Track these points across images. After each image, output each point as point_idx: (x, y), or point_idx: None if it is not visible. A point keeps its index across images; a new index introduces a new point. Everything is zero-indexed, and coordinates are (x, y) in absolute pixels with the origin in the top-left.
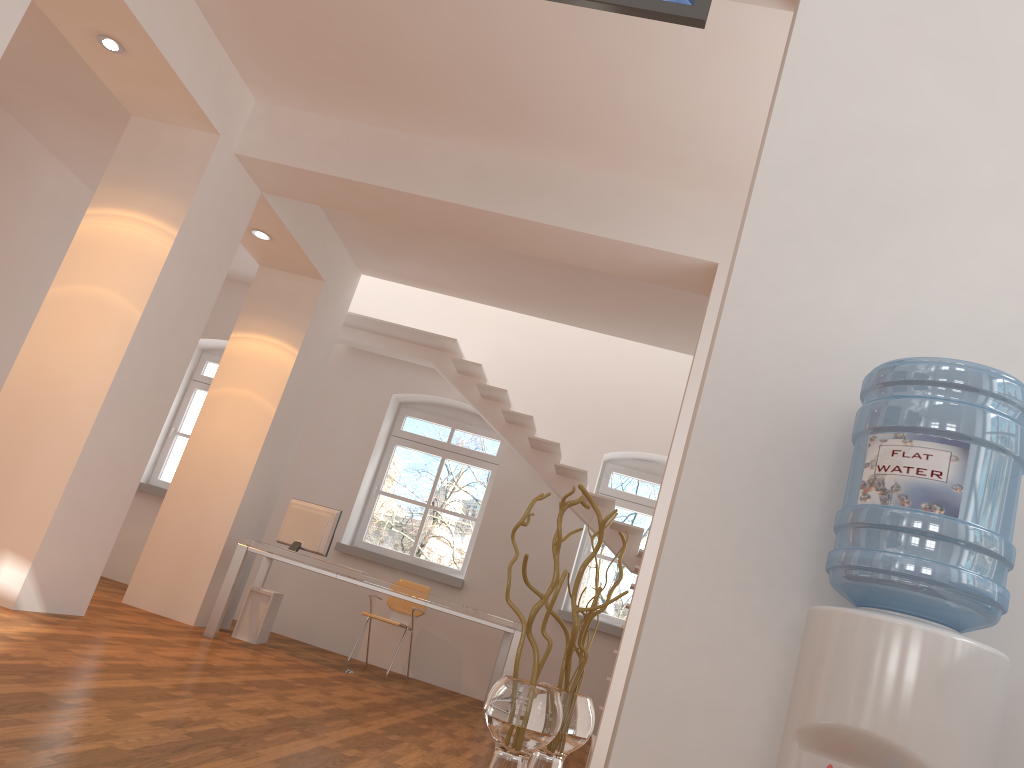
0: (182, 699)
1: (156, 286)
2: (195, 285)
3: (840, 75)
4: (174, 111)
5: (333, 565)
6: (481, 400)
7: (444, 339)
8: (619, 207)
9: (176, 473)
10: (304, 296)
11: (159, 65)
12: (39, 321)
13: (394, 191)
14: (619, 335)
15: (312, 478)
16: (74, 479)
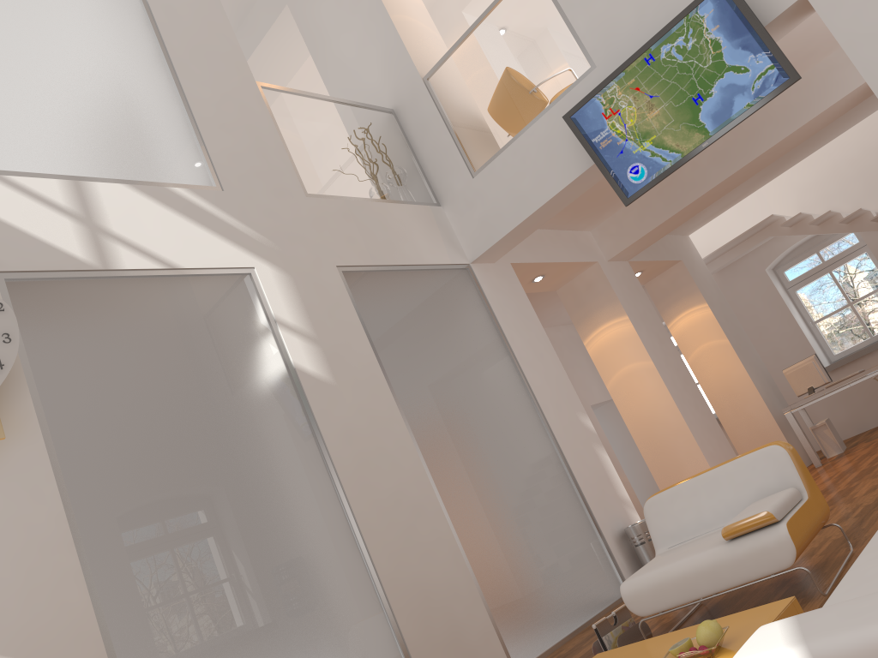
0: (858, 484)
1: (644, 345)
2: (651, 327)
3: (875, 37)
4: (573, 273)
5: (842, 382)
6: (819, 227)
7: (765, 221)
8: (803, 97)
9: (715, 410)
10: (680, 277)
11: (560, 266)
12: (617, 402)
13: (690, 204)
14: (861, 119)
15: (771, 350)
16: (701, 448)
